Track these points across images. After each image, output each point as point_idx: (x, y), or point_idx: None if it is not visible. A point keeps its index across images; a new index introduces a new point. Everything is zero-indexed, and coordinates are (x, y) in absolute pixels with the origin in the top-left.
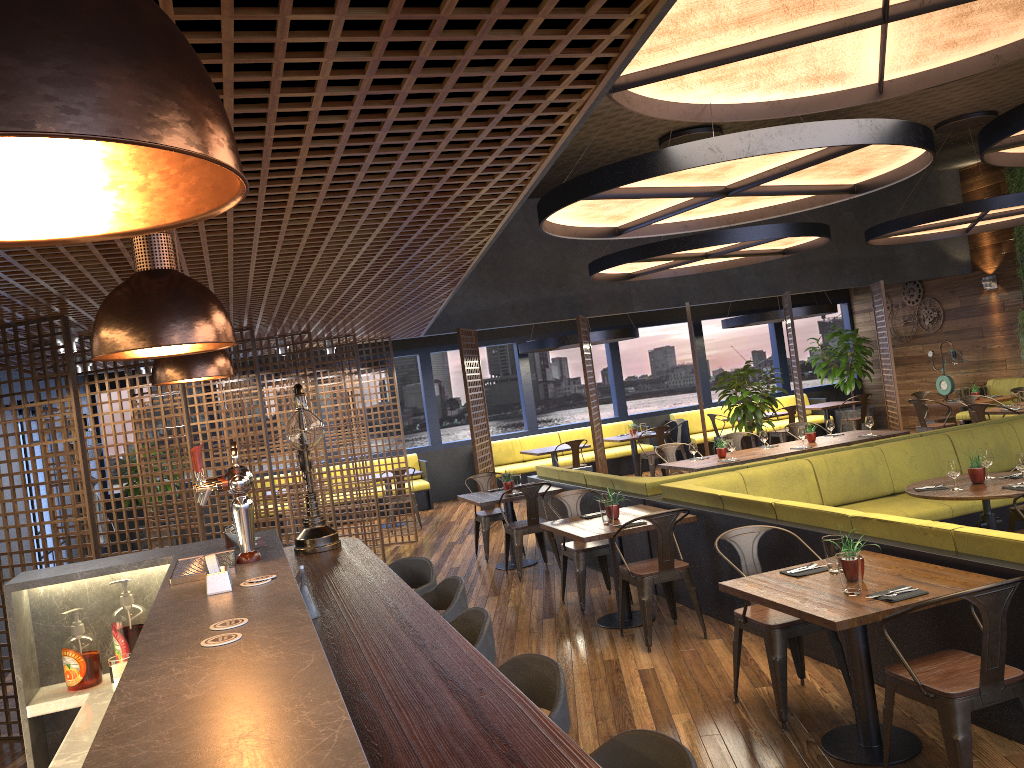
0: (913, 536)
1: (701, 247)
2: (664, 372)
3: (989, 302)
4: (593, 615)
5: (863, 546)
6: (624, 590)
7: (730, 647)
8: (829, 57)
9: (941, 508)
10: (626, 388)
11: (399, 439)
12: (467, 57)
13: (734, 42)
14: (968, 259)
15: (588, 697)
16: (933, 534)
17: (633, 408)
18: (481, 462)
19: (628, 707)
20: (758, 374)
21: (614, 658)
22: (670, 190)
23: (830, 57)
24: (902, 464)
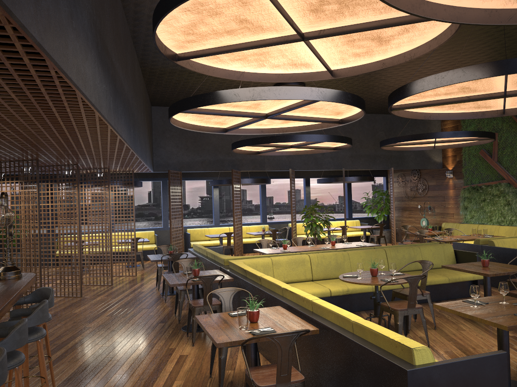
0: (300, 301)
1: (280, 142)
2: None
3: (448, 184)
4: (184, 324)
5: (281, 303)
6: (191, 313)
7: (232, 347)
8: (293, 54)
9: (367, 286)
10: (275, 208)
11: (155, 222)
12: None
13: (233, 42)
14: (441, 161)
15: (145, 367)
16: (306, 301)
17: (277, 218)
18: (174, 239)
19: (158, 374)
20: (340, 208)
21: (174, 347)
22: (234, 112)
23: (294, 55)
24: (358, 262)
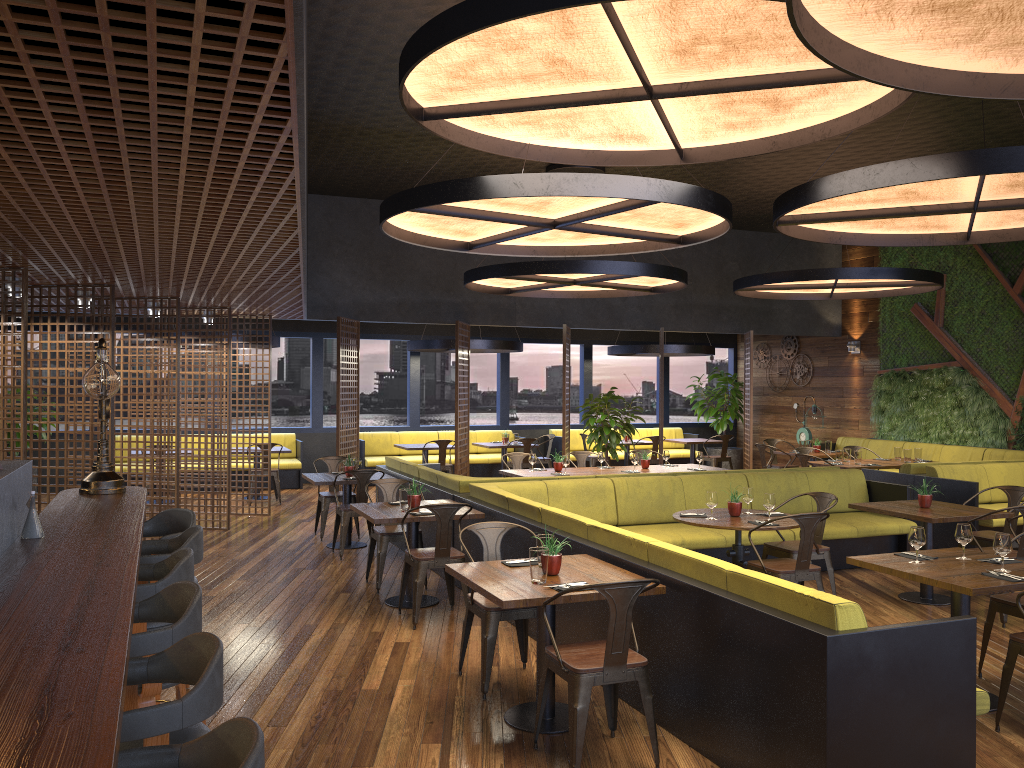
0: (623, 546)
1: (559, 273)
2: (558, 390)
3: (852, 365)
4: (386, 595)
5: (588, 551)
6: (408, 572)
7: None
8: (623, 120)
9: (716, 537)
10: (520, 400)
11: (290, 419)
12: (153, 80)
13: (527, 94)
14: (839, 323)
15: (338, 659)
16: (635, 545)
17: (524, 420)
18: (344, 447)
19: (366, 670)
20: (645, 404)
21: (381, 631)
22: (499, 215)
23: (624, 120)
24: (698, 495)
